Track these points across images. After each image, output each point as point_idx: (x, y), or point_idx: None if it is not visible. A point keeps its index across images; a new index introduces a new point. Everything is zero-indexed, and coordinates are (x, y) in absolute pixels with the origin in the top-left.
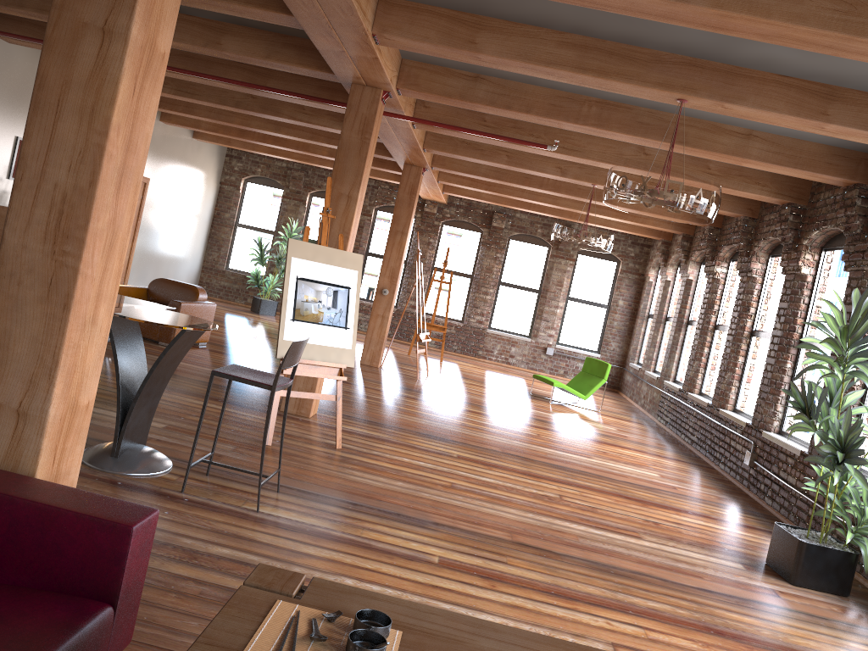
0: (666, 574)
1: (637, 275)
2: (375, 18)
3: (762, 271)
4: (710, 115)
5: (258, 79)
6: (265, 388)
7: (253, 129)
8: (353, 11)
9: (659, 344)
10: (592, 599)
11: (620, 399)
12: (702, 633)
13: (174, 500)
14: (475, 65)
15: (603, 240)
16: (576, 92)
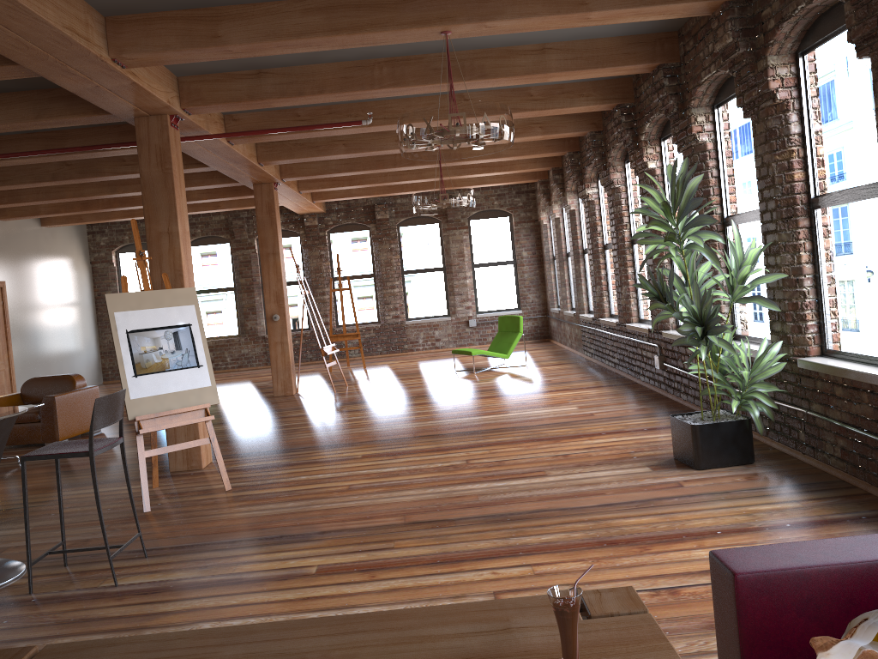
0: (567, 502)
1: (531, 223)
2: (108, 41)
3: (623, 179)
4: (498, 41)
5: (54, 144)
6: (83, 456)
7: (88, 197)
8: (69, 39)
9: (568, 282)
10: (480, 554)
11: (550, 347)
12: (594, 549)
13: (18, 605)
14: (251, 61)
15: (462, 197)
16: (363, 58)
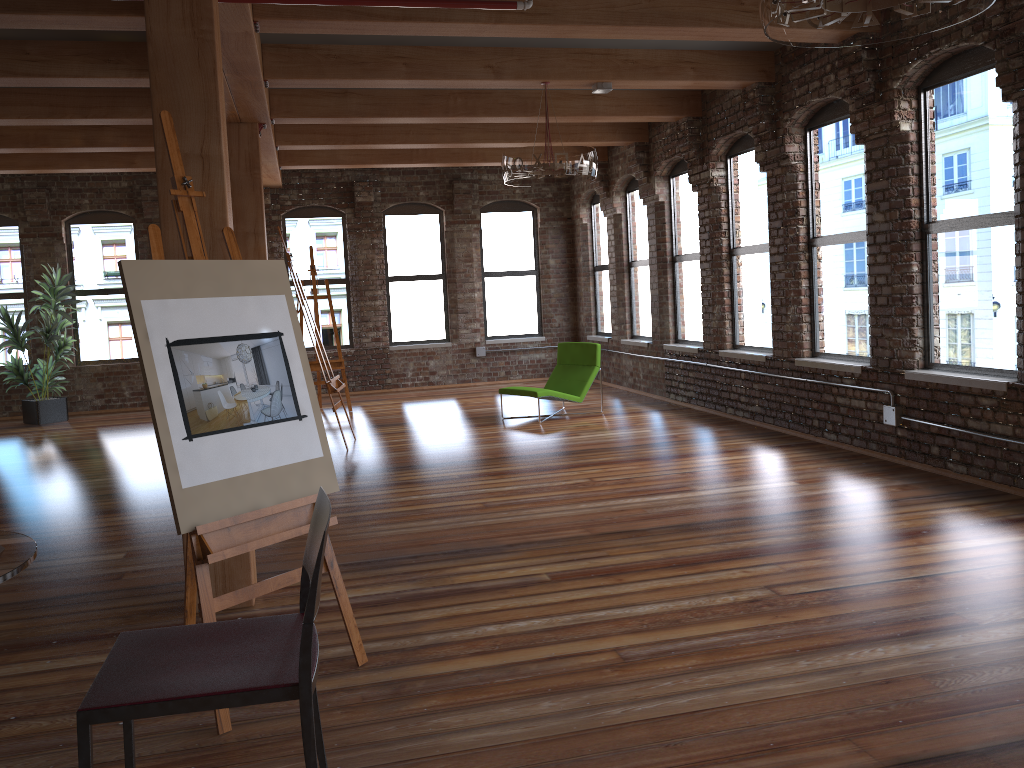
0: None
1: (562, 221)
2: None
3: (801, 154)
4: None
5: None
6: (278, 700)
7: None
8: None
9: (628, 300)
10: None
11: (594, 386)
12: None
13: None
14: None
15: (587, 161)
16: None
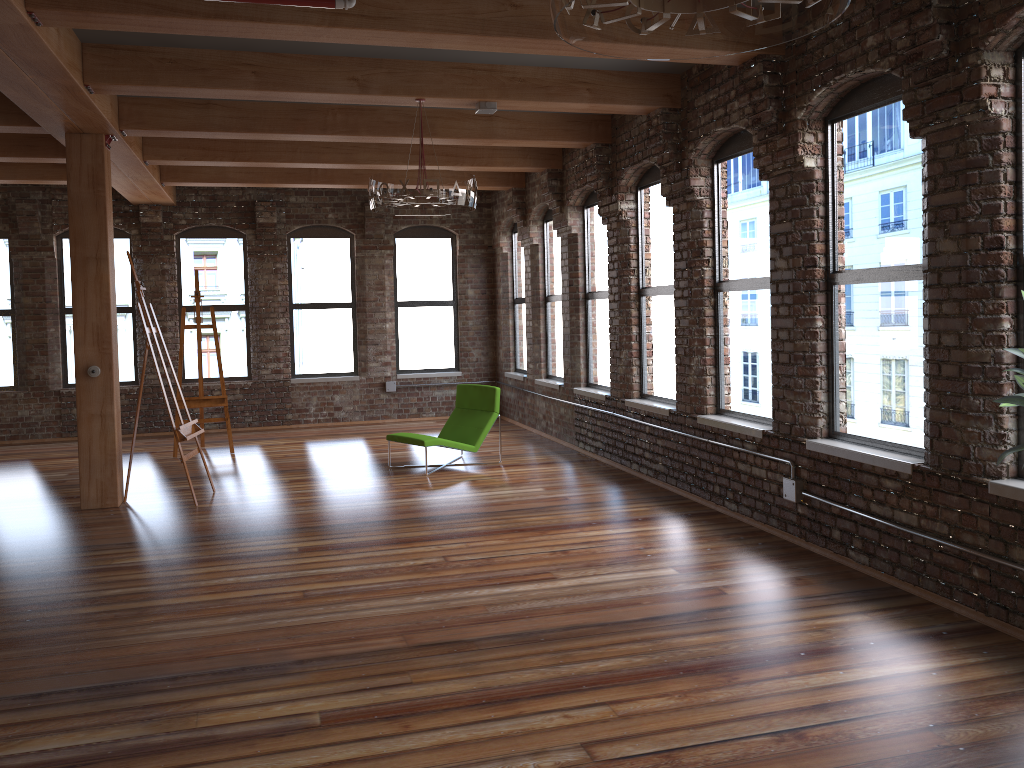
0: None
1: (483, 250)
2: None
3: (708, 188)
4: None
5: None
6: None
7: None
8: None
9: (544, 337)
10: None
11: (508, 428)
12: None
13: None
14: None
15: (461, 189)
16: None
